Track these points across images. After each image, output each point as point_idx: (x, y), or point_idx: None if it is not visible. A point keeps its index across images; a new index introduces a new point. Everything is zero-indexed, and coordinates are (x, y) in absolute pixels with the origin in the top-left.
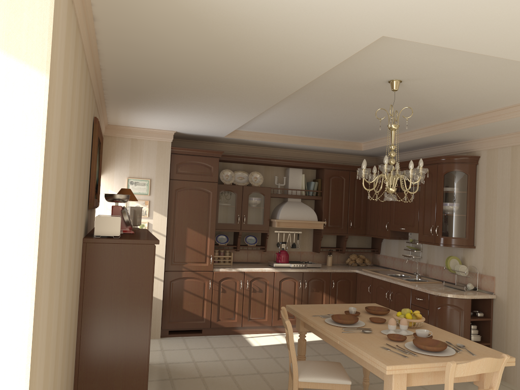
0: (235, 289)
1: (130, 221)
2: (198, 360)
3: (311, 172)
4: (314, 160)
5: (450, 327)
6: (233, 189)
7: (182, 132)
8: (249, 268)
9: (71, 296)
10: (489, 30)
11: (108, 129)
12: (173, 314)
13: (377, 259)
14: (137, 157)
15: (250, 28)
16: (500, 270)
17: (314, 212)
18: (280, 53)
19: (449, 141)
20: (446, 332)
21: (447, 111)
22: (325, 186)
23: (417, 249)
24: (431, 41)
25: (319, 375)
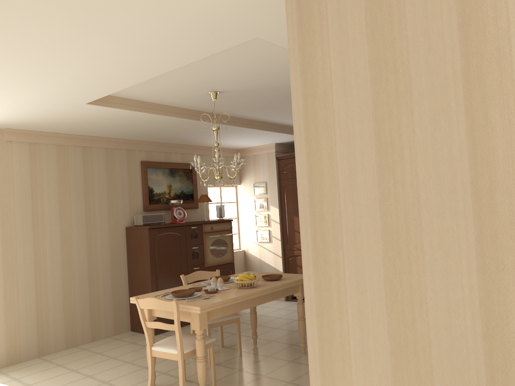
0: None
1: (178, 215)
2: (267, 315)
3: None
4: None
5: None
6: None
7: (281, 142)
8: None
9: (83, 253)
10: (80, 88)
11: (240, 152)
12: None
13: None
14: (257, 168)
15: (70, 119)
16: None
17: None
18: (108, 117)
19: None
20: (247, 292)
21: None
22: None
23: None
24: (96, 97)
25: None
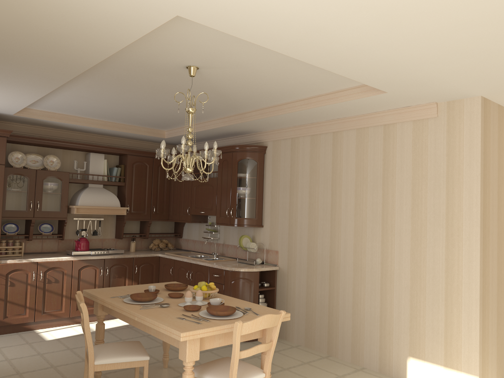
0: (26, 282)
1: None
2: None
3: (114, 158)
4: (117, 146)
5: (242, 298)
6: (24, 173)
7: None
8: (44, 258)
9: None
10: (268, 24)
11: None
12: None
13: (180, 243)
14: None
15: None
16: (282, 245)
17: (117, 197)
18: (72, 19)
19: (242, 132)
20: (237, 299)
21: (240, 103)
22: (129, 172)
23: (215, 230)
24: (222, 28)
25: (117, 355)
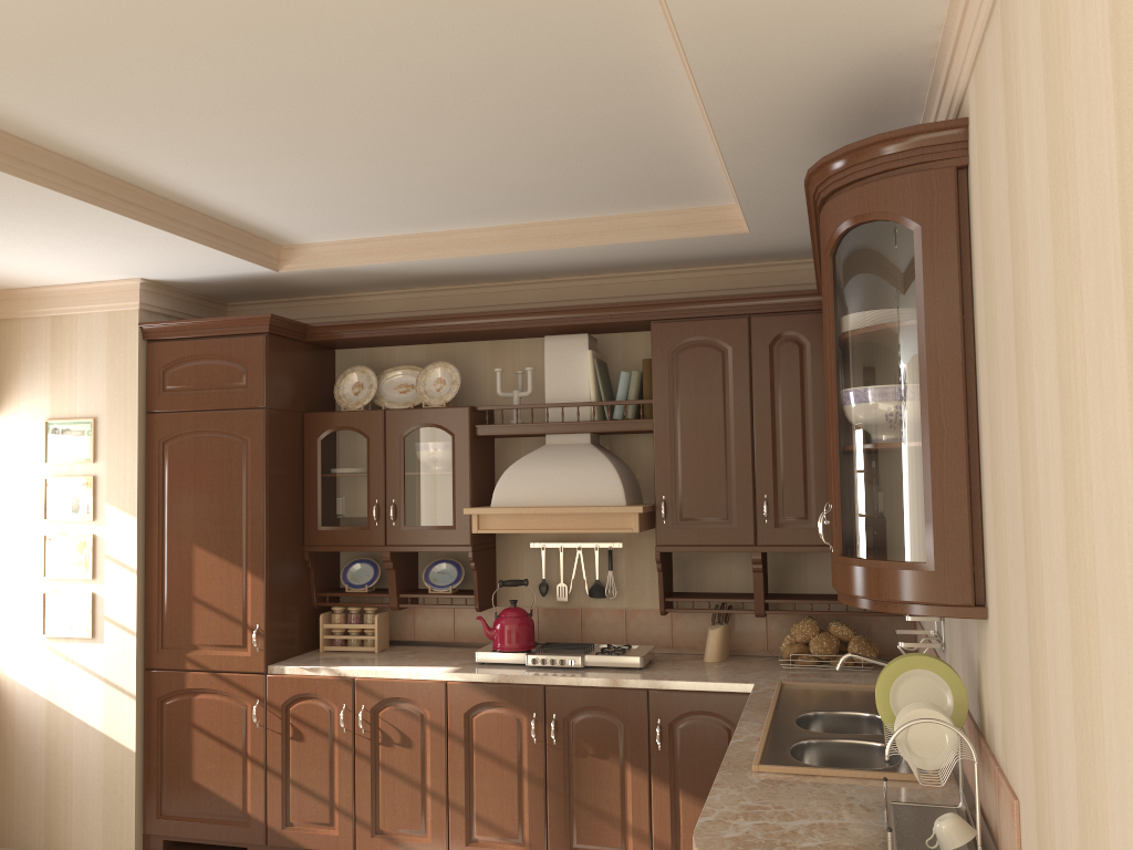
0: (330, 733)
1: None
2: None
3: (646, 342)
4: (651, 299)
5: None
6: (357, 422)
7: (168, 279)
8: (382, 666)
9: None
10: None
11: (2, 301)
12: (171, 794)
13: (917, 641)
14: (66, 364)
15: None
16: (1025, 769)
17: (616, 474)
18: None
19: (881, 93)
20: None
21: None
22: (657, 380)
23: None
24: None
25: None
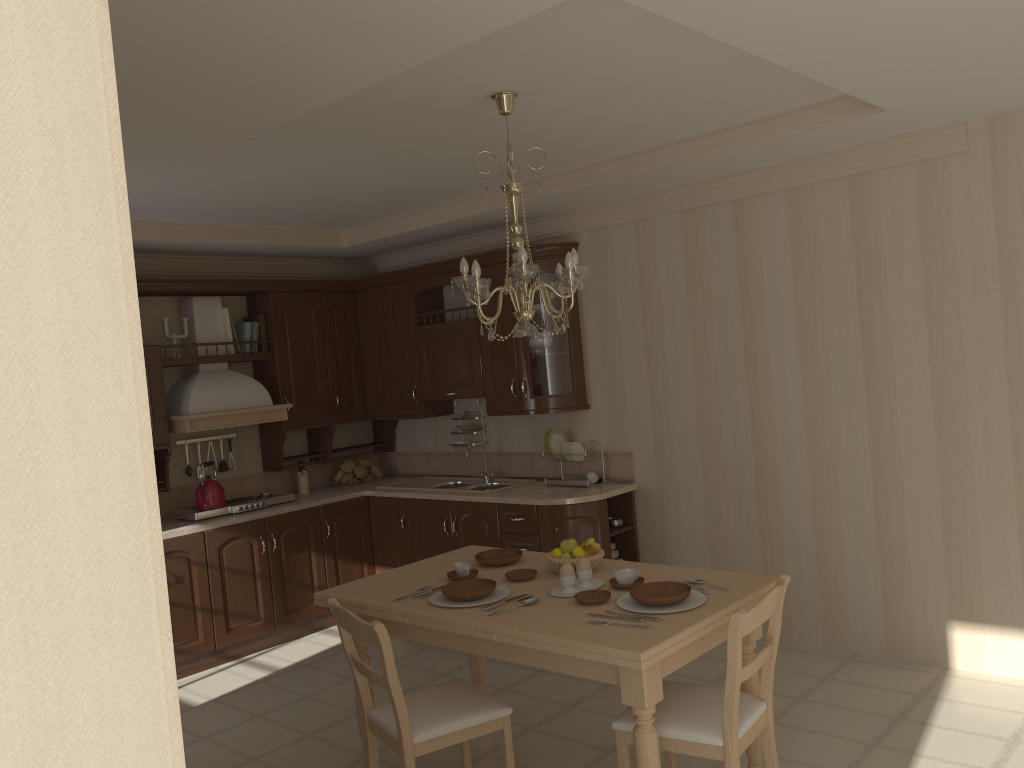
0: None
1: None
2: None
3: (237, 303)
4: (239, 275)
5: None
6: None
7: None
8: None
9: None
10: None
11: None
12: None
13: (391, 462)
14: None
15: None
16: (640, 440)
17: (263, 386)
18: (348, 15)
19: (521, 219)
20: (644, 564)
21: (548, 160)
22: (277, 328)
23: (478, 428)
24: (667, 8)
25: (450, 717)
